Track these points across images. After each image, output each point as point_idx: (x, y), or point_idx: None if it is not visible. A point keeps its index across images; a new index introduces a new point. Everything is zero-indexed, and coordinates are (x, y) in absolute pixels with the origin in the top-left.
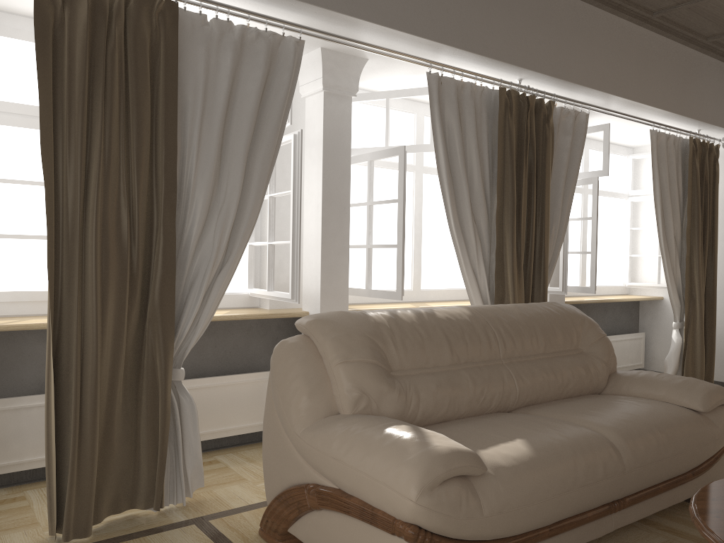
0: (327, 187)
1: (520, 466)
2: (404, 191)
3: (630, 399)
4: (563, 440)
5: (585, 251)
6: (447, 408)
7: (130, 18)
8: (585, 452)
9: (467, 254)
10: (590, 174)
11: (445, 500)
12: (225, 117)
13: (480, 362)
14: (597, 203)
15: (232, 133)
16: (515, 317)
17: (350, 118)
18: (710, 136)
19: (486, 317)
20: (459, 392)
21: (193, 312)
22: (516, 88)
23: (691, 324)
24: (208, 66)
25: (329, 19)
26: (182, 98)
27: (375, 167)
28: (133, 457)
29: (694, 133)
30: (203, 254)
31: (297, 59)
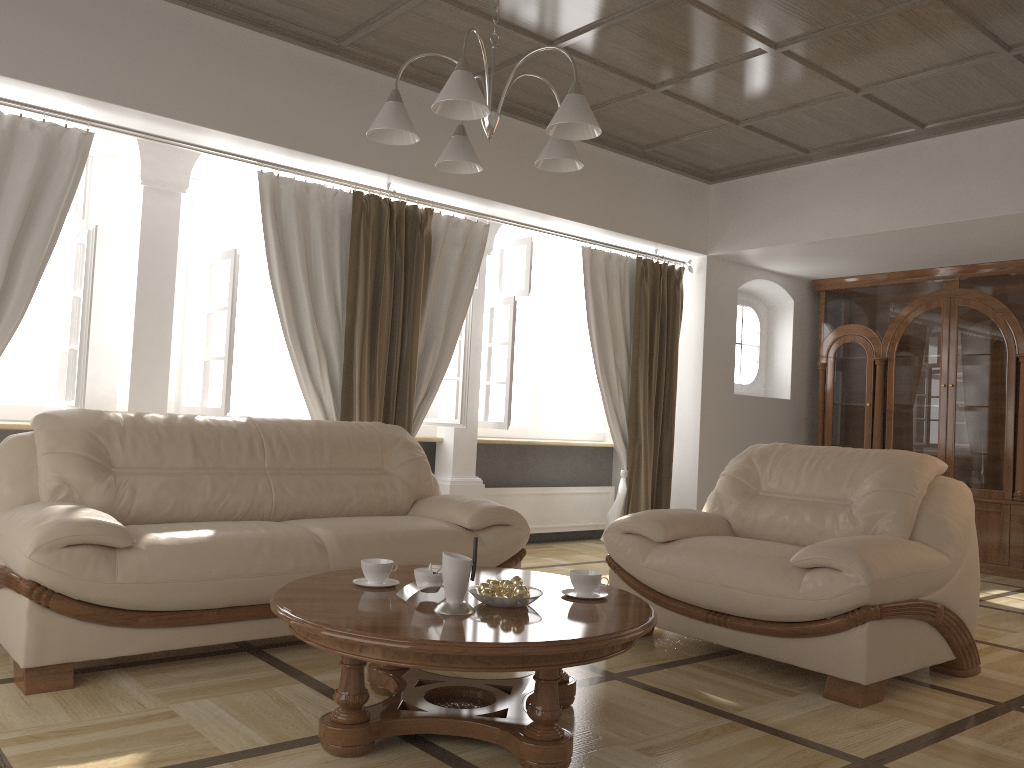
0: (143, 290)
1: (182, 546)
2: (235, 298)
3: (407, 517)
4: (257, 533)
5: (538, 386)
6: (172, 508)
7: None
8: (276, 544)
9: (307, 370)
10: (514, 293)
11: (64, 560)
12: None
13: (234, 469)
14: (513, 326)
15: None
16: (302, 430)
17: (178, 216)
18: (680, 257)
19: (261, 427)
20: (192, 494)
21: None
22: (382, 193)
23: (636, 472)
24: None
25: (121, 112)
26: None
27: (239, 273)
28: None
29: (644, 253)
30: None
31: (83, 152)
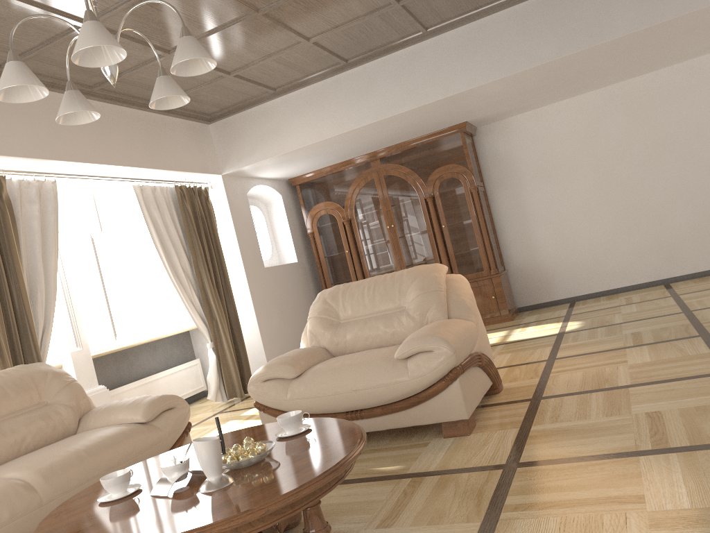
0: None
1: None
2: None
3: (84, 433)
4: None
5: (121, 301)
6: None
7: None
8: None
9: None
10: (88, 233)
11: None
12: None
13: None
14: (96, 258)
15: None
16: None
17: None
18: (201, 180)
19: None
20: None
21: None
22: None
23: (220, 341)
24: None
25: None
26: None
27: None
28: None
29: (179, 182)
30: None
31: None
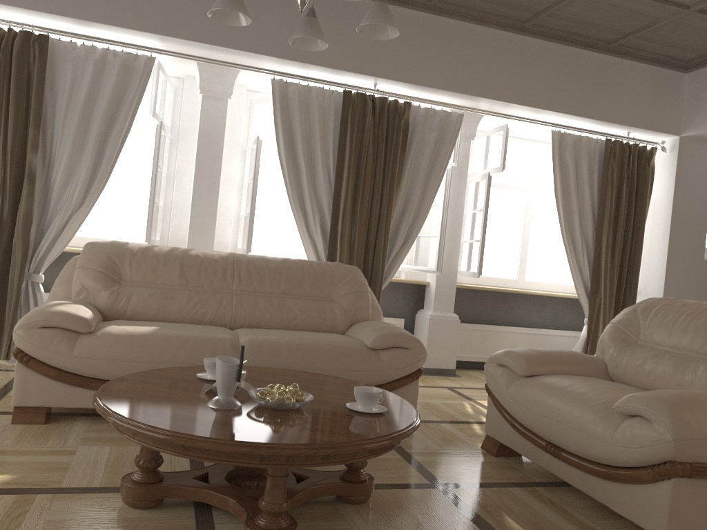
0: (199, 166)
1: (126, 336)
2: (258, 171)
3: (330, 334)
4: (189, 333)
5: (525, 247)
6: (156, 311)
7: (14, 47)
8: (199, 342)
9: (304, 224)
10: (493, 170)
11: (37, 336)
12: (86, 110)
13: (209, 288)
14: (487, 196)
15: (92, 121)
16: (269, 264)
17: (225, 115)
18: (655, 139)
19: (237, 260)
20: (171, 303)
21: (48, 237)
22: (370, 91)
23: (596, 321)
24: (75, 76)
25: (171, 41)
26: (55, 97)
27: None
28: (2, 327)
29: (613, 135)
30: (64, 201)
31: (148, 70)
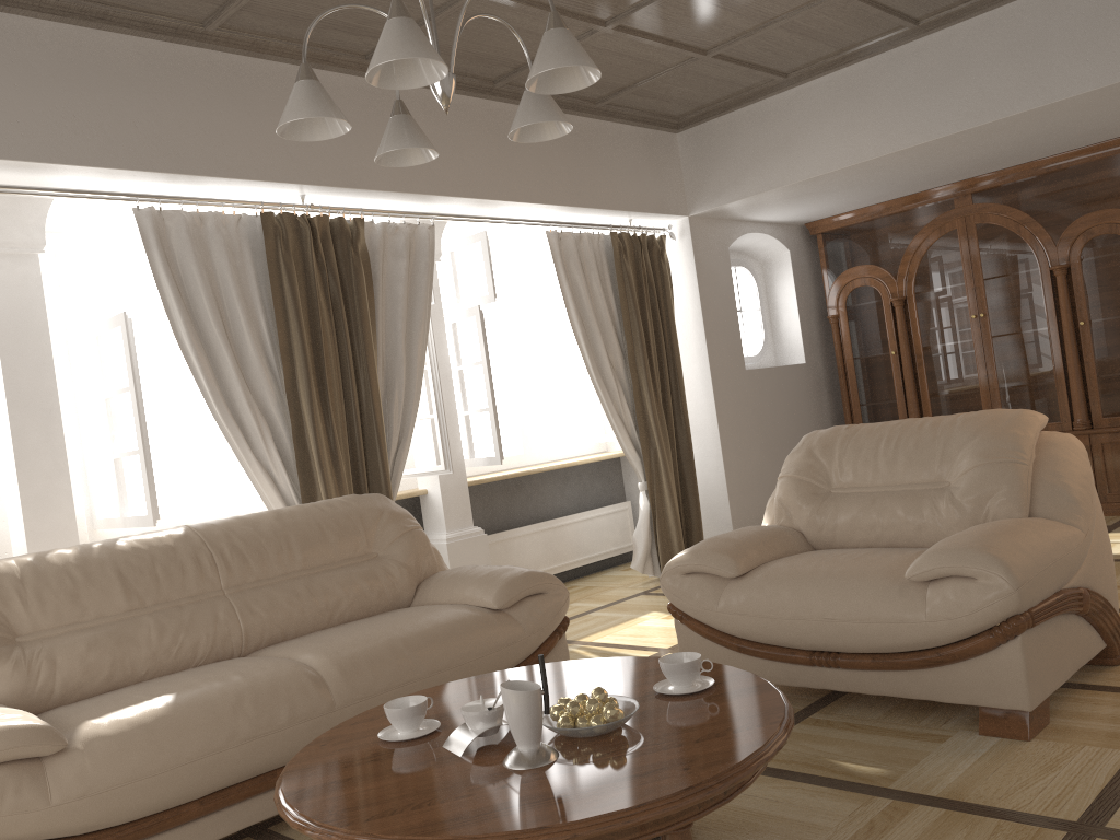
0: (13, 386)
1: (134, 730)
2: (138, 375)
3: (415, 610)
4: (232, 685)
5: (522, 403)
6: (110, 671)
7: None
8: (260, 694)
9: (248, 446)
10: (477, 301)
11: None
12: None
13: (183, 599)
14: (484, 340)
15: None
16: (260, 528)
17: (40, 284)
18: (657, 224)
19: (207, 536)
20: (132, 646)
21: None
22: (297, 209)
23: (657, 482)
24: None
25: None
26: None
27: (136, 339)
28: None
29: (618, 227)
30: None
31: None
